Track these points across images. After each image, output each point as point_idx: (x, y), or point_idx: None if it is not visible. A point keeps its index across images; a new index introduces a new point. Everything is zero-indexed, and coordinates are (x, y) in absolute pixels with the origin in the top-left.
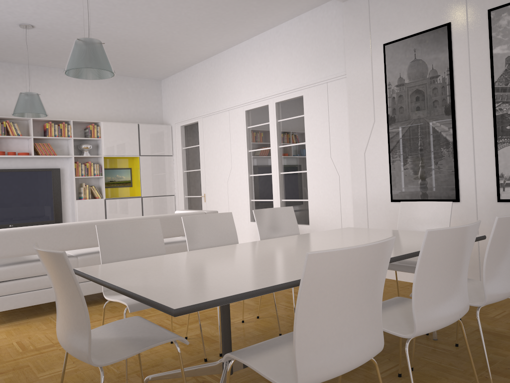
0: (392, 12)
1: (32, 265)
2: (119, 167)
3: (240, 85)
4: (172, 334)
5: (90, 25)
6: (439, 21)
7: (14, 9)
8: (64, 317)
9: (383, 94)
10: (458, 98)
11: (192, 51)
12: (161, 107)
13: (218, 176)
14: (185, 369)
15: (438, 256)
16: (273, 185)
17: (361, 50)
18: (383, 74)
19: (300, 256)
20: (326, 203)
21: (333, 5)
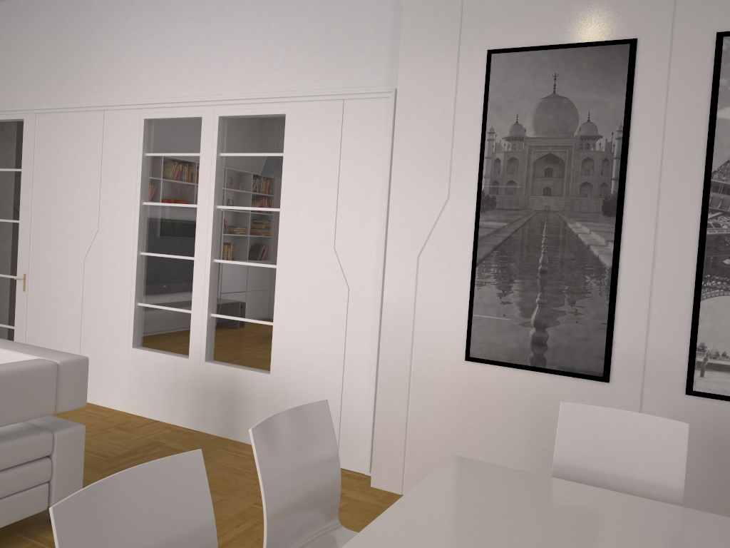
0: None
1: None
2: None
3: (138, 64)
4: None
5: None
6: (614, 31)
7: None
8: None
9: (475, 148)
10: (634, 189)
11: None
12: None
13: (64, 242)
14: None
15: None
16: (196, 282)
17: (437, 52)
18: (480, 109)
19: None
20: (313, 336)
21: None
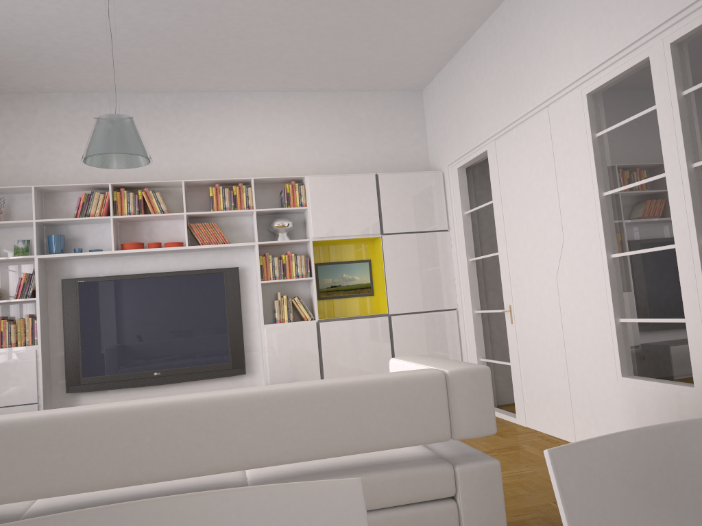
0: None
1: None
2: (348, 259)
3: (569, 37)
4: None
5: None
6: None
7: None
8: None
9: None
10: None
11: None
12: (424, 141)
13: (536, 264)
14: None
15: None
16: (683, 277)
17: None
18: None
19: None
20: None
21: None
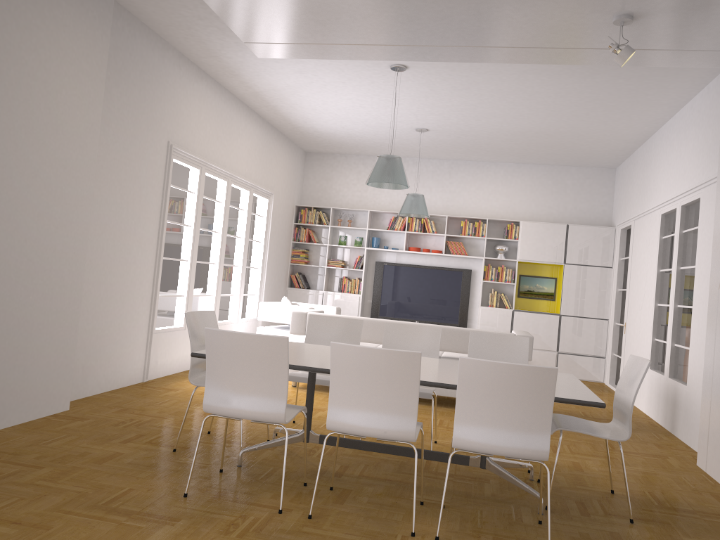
0: None
1: None
2: (541, 275)
3: (661, 179)
4: None
5: (394, 141)
6: None
7: (400, 118)
8: None
9: None
10: None
11: (613, 136)
12: (610, 203)
13: (636, 300)
14: (289, 429)
15: (348, 367)
16: (668, 321)
17: None
18: None
19: None
20: (701, 356)
21: None
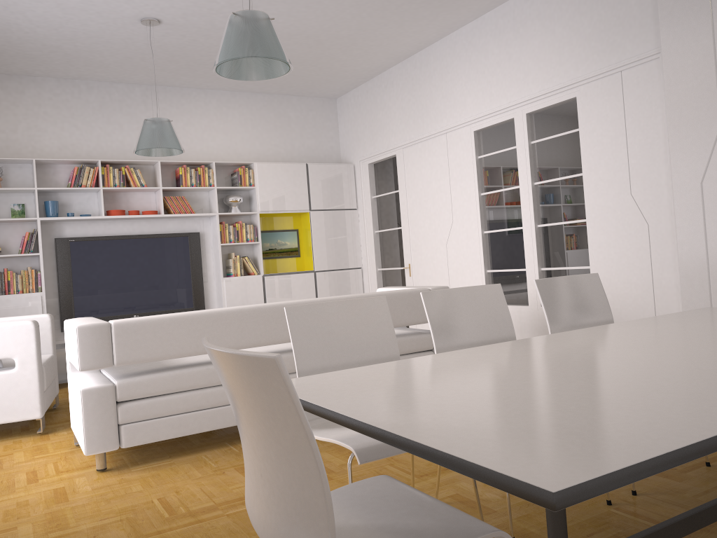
0: None
1: (175, 374)
2: (281, 228)
3: (464, 92)
4: (479, 524)
5: None
6: None
7: None
8: (269, 487)
9: None
10: None
11: (387, 46)
12: (337, 138)
13: (431, 236)
14: None
15: None
16: (526, 245)
17: (690, 7)
18: None
19: (693, 361)
20: (624, 270)
21: None
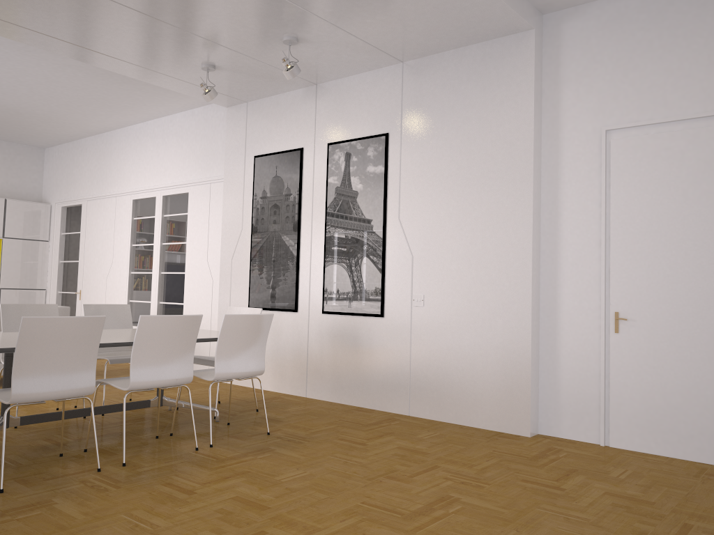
0: (263, 127)
1: None
2: None
3: (130, 170)
4: None
5: None
6: (296, 144)
7: None
8: None
9: (251, 203)
10: (304, 217)
11: (78, 125)
12: (41, 181)
13: (98, 270)
14: None
15: (153, 334)
16: (153, 285)
17: (237, 158)
18: (252, 184)
19: None
20: (199, 308)
21: (222, 106)
